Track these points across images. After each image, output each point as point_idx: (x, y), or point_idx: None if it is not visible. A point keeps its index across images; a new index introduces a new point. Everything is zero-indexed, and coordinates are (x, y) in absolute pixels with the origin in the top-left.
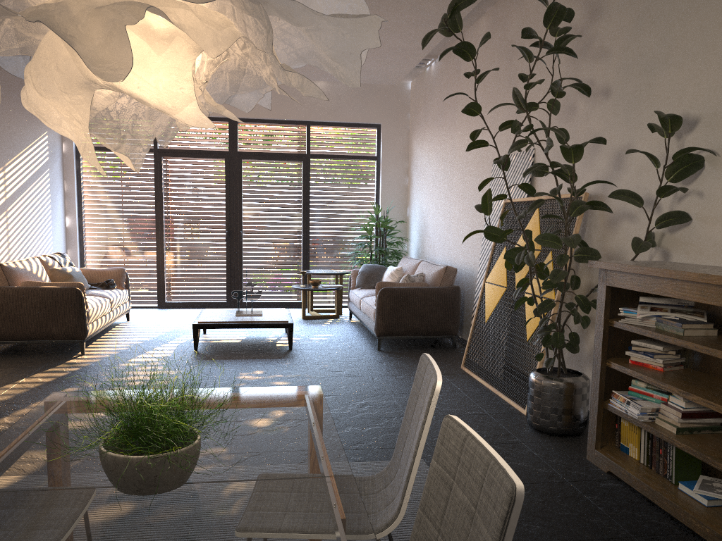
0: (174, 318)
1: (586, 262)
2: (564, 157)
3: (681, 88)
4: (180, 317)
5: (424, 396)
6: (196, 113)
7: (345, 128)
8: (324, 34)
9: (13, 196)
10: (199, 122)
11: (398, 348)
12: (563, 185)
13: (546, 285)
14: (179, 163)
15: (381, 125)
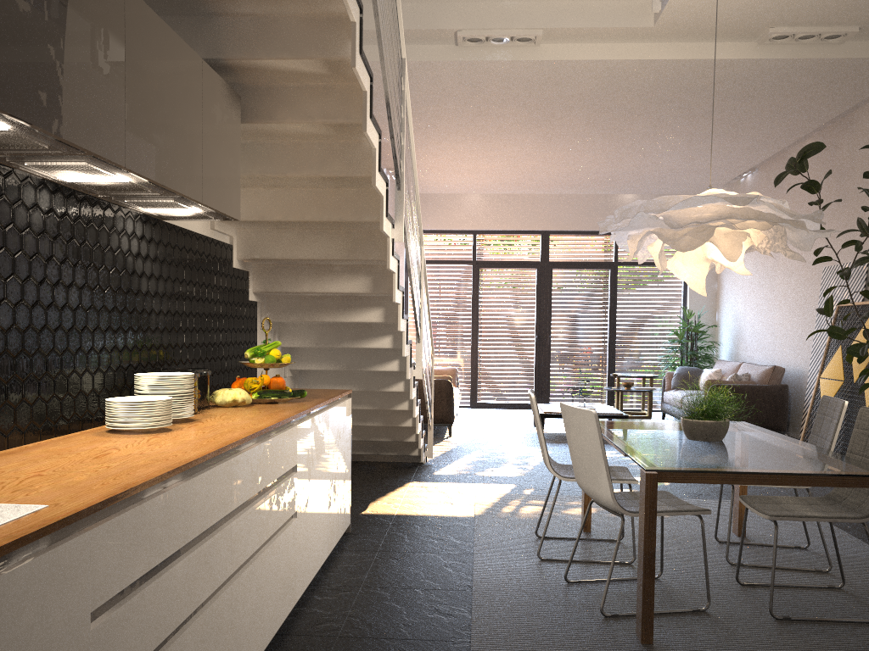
0: (494, 415)
1: None
2: None
3: None
4: (498, 414)
5: (832, 413)
6: (743, 269)
7: None
8: (801, 232)
9: None
10: (743, 272)
11: None
12: None
13: None
14: (494, 273)
15: None
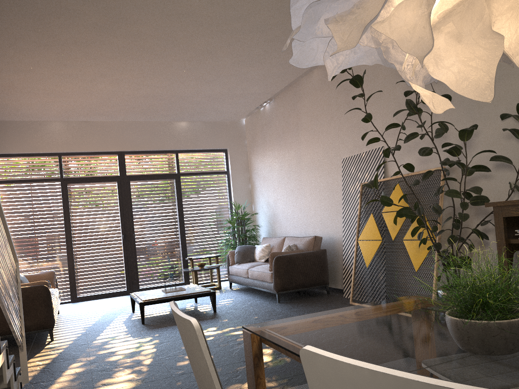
0: (94, 306)
1: (481, 205)
2: (459, 138)
3: (516, 91)
4: (98, 305)
5: None
6: None
7: (202, 153)
8: None
9: None
10: None
11: (290, 299)
12: (416, 166)
13: (432, 229)
14: (81, 187)
15: (228, 149)
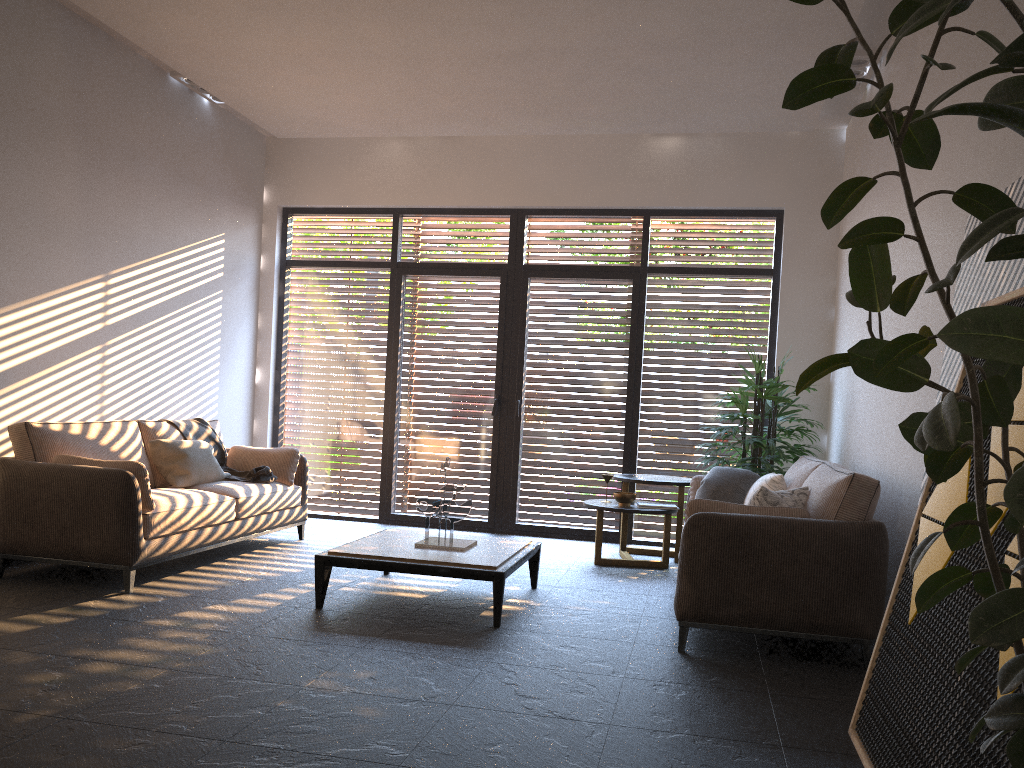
0: None
1: None
2: None
3: None
4: None
5: None
6: None
7: (715, 220)
8: None
9: (124, 323)
10: None
11: (729, 651)
12: None
13: None
14: (429, 285)
15: (784, 211)
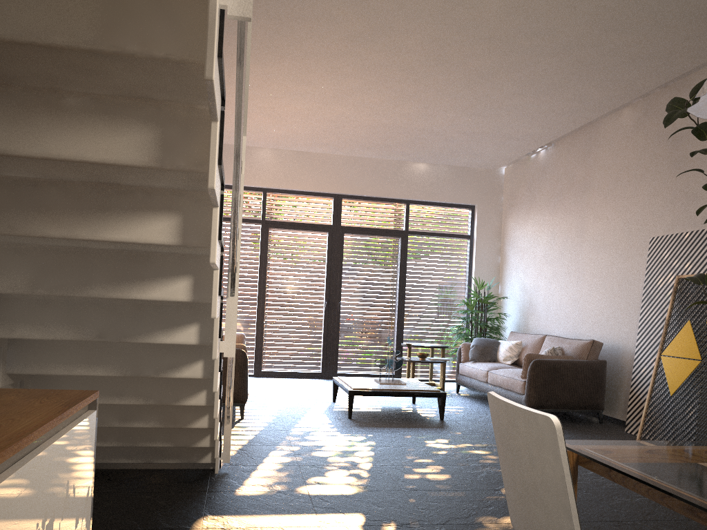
0: (282, 386)
1: None
2: None
3: None
4: (287, 385)
5: None
6: None
7: (440, 208)
8: None
9: None
10: None
11: None
12: None
13: None
14: (284, 234)
15: (476, 206)
